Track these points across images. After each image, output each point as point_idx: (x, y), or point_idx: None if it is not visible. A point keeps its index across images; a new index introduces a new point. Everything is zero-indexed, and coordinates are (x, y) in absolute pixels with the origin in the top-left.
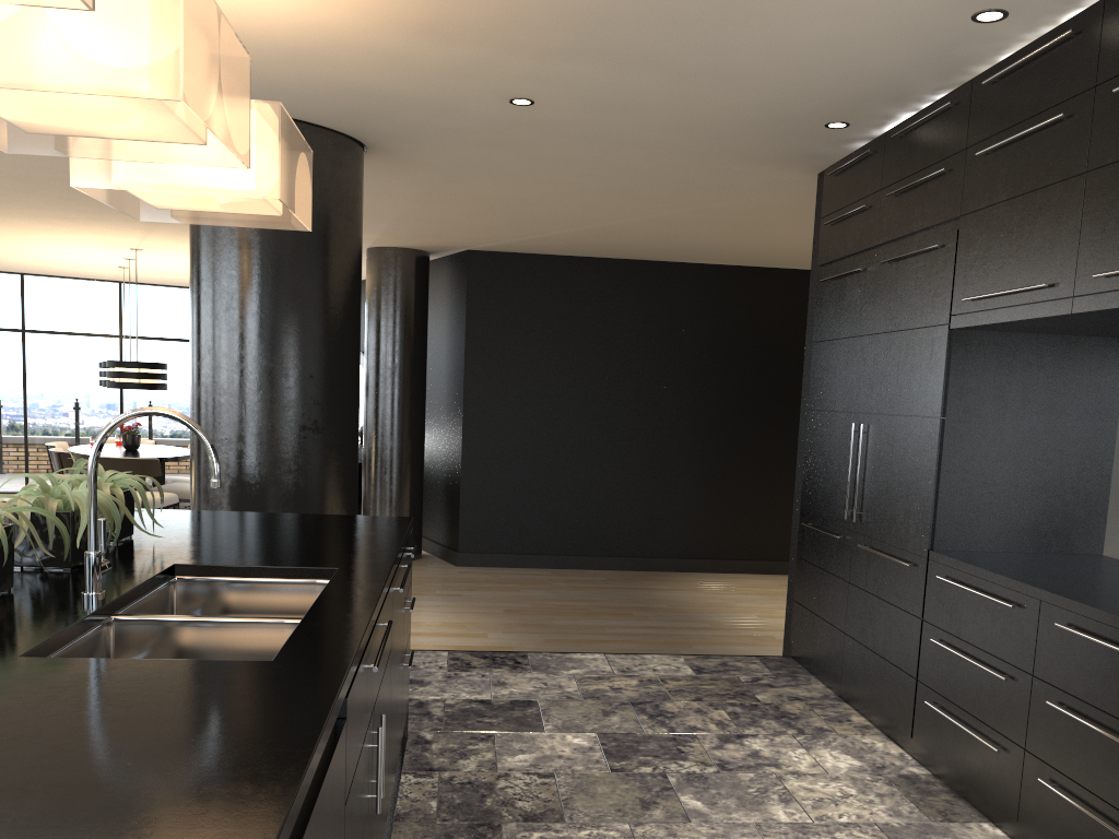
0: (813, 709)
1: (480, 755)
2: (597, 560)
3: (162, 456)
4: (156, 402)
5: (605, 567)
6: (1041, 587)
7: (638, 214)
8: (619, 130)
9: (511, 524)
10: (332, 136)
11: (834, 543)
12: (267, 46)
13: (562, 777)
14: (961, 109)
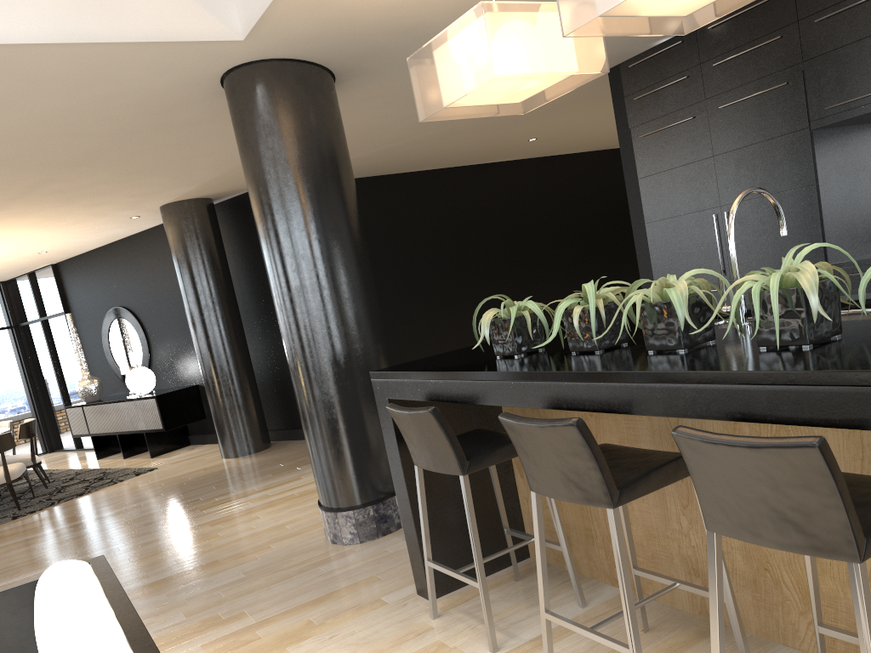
0: None
1: None
2: None
3: None
4: None
5: None
6: None
7: (438, 128)
8: None
9: None
10: (330, 76)
11: None
12: None
13: None
14: None
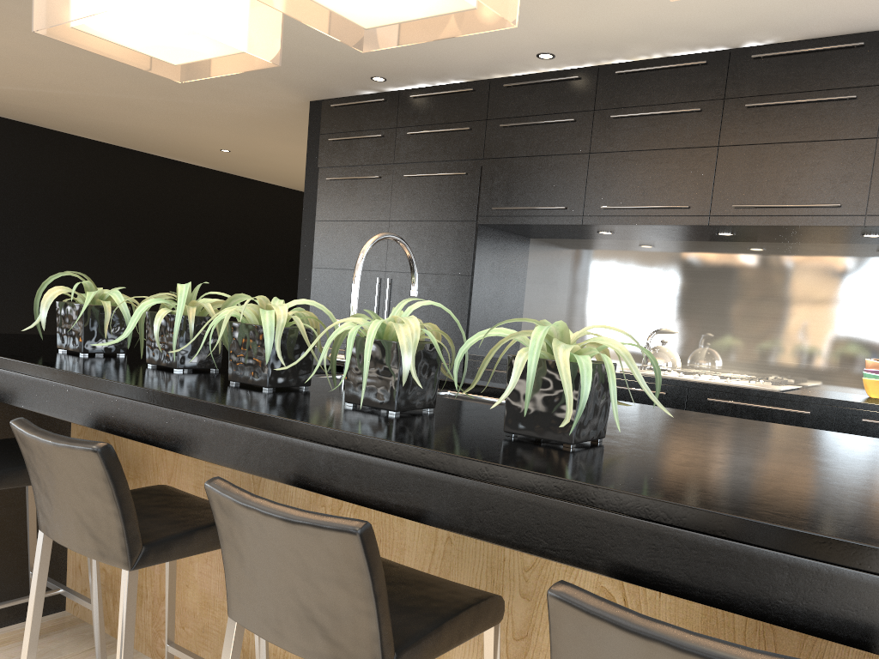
0: None
1: None
2: None
3: None
4: None
5: None
6: None
7: (113, 92)
8: None
9: None
10: None
11: None
12: None
13: None
14: (480, 95)
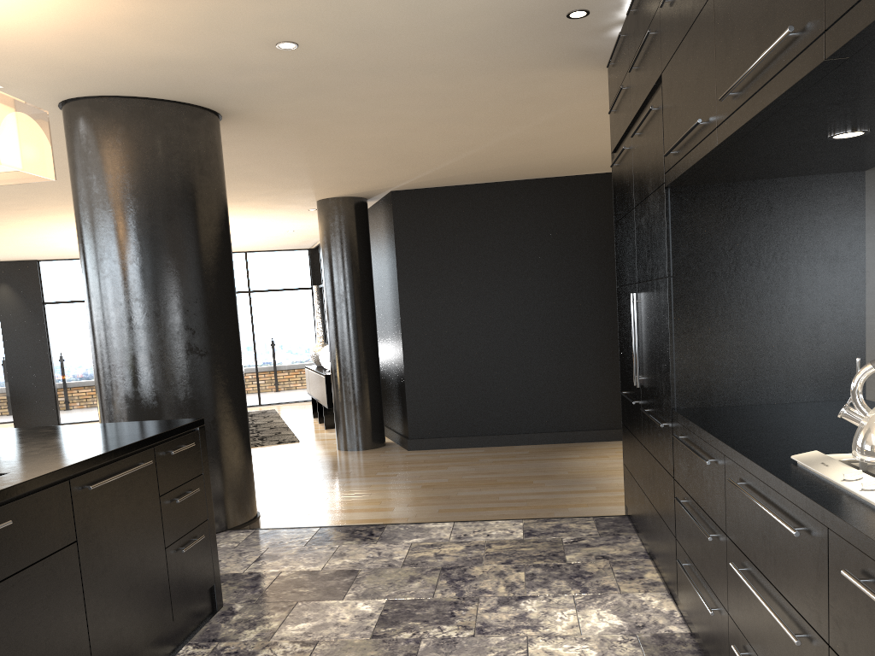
0: (613, 567)
1: (267, 625)
2: (524, 437)
3: None
4: None
5: (532, 442)
6: (728, 440)
7: (493, 137)
8: (394, 58)
9: (450, 413)
10: (177, 106)
11: (634, 408)
12: (43, 33)
13: (322, 645)
14: None
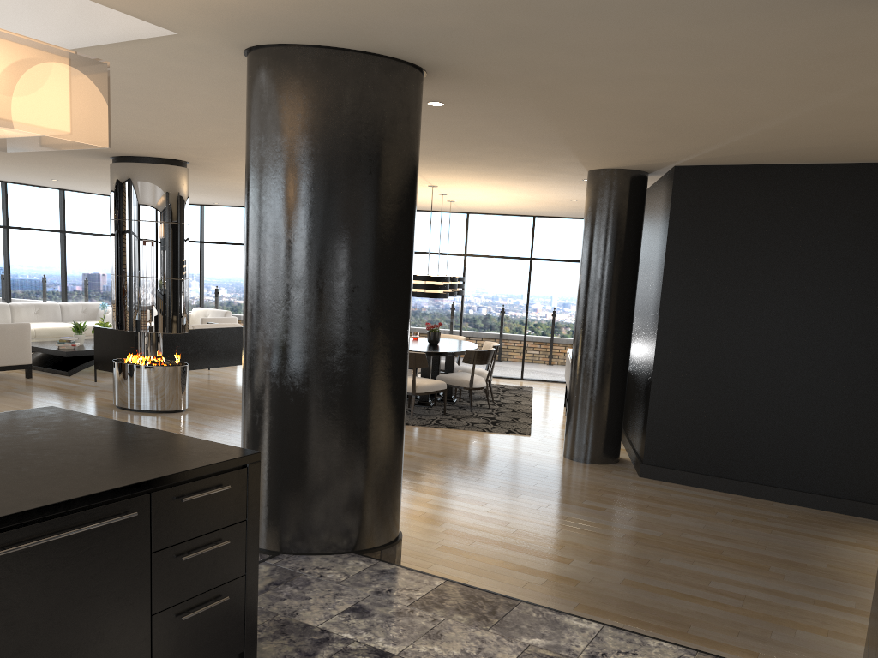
0: None
1: None
2: (790, 494)
3: (441, 350)
4: (487, 306)
5: (800, 503)
6: None
7: (795, 106)
8: None
9: (698, 444)
10: (363, 57)
11: None
12: None
13: None
14: None
